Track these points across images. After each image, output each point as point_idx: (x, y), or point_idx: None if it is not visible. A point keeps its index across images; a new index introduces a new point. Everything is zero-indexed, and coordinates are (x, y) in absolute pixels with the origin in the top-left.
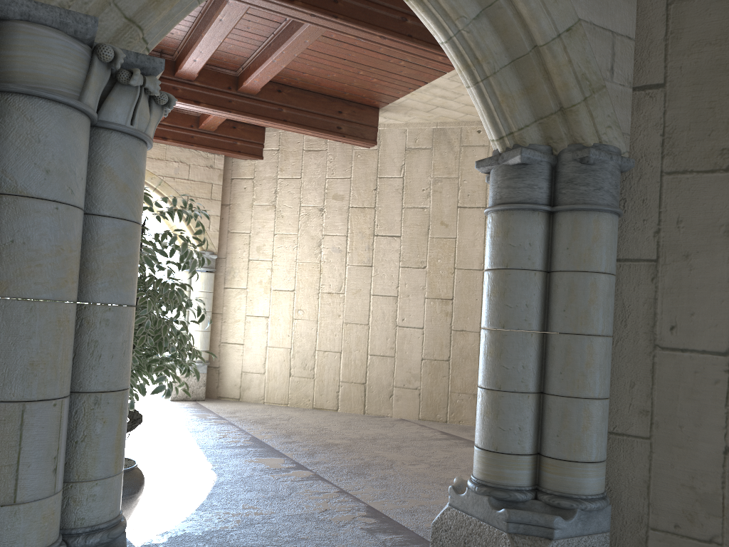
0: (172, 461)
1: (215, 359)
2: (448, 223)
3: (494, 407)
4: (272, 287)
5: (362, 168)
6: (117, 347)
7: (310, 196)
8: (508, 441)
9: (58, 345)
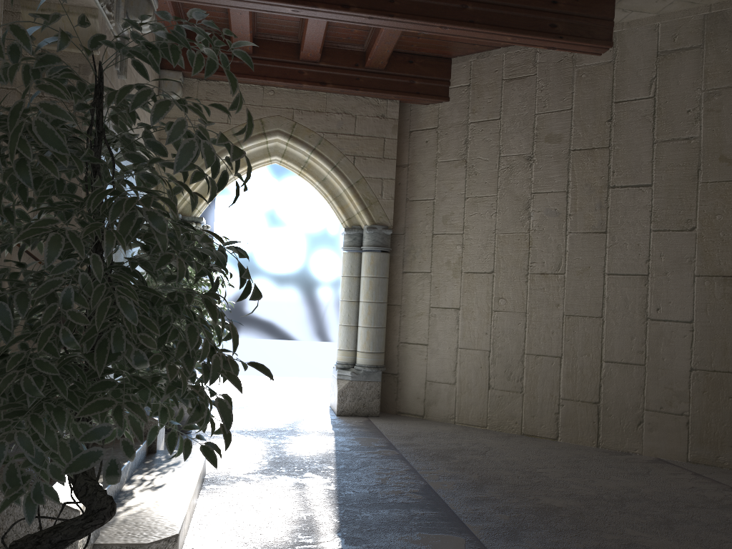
0: (284, 531)
1: (393, 363)
2: None
3: None
4: (463, 269)
5: (588, 92)
6: None
7: (512, 142)
8: None
9: None
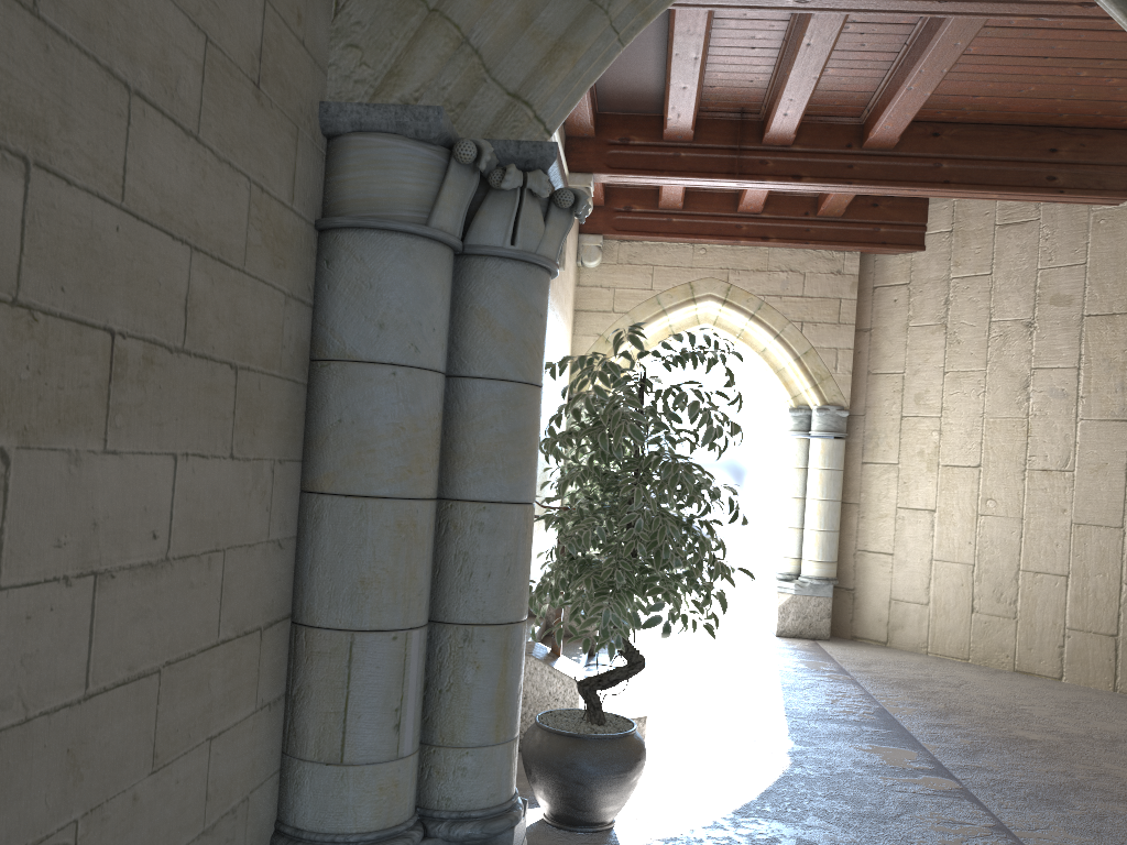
0: (734, 730)
1: (847, 576)
2: None
3: None
4: (940, 461)
5: (1107, 243)
6: (497, 562)
7: (1007, 304)
8: None
9: (398, 558)
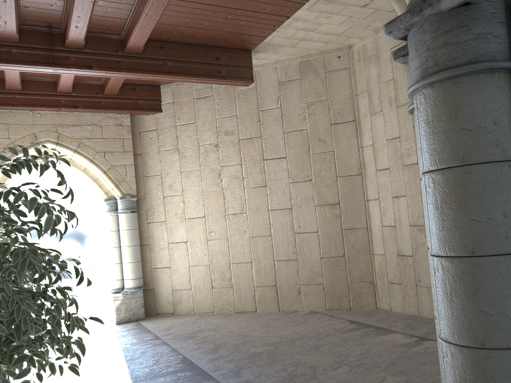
0: None
1: (149, 283)
2: (325, 139)
3: (478, 373)
4: (186, 216)
5: (244, 105)
6: None
7: (205, 136)
8: None
9: None
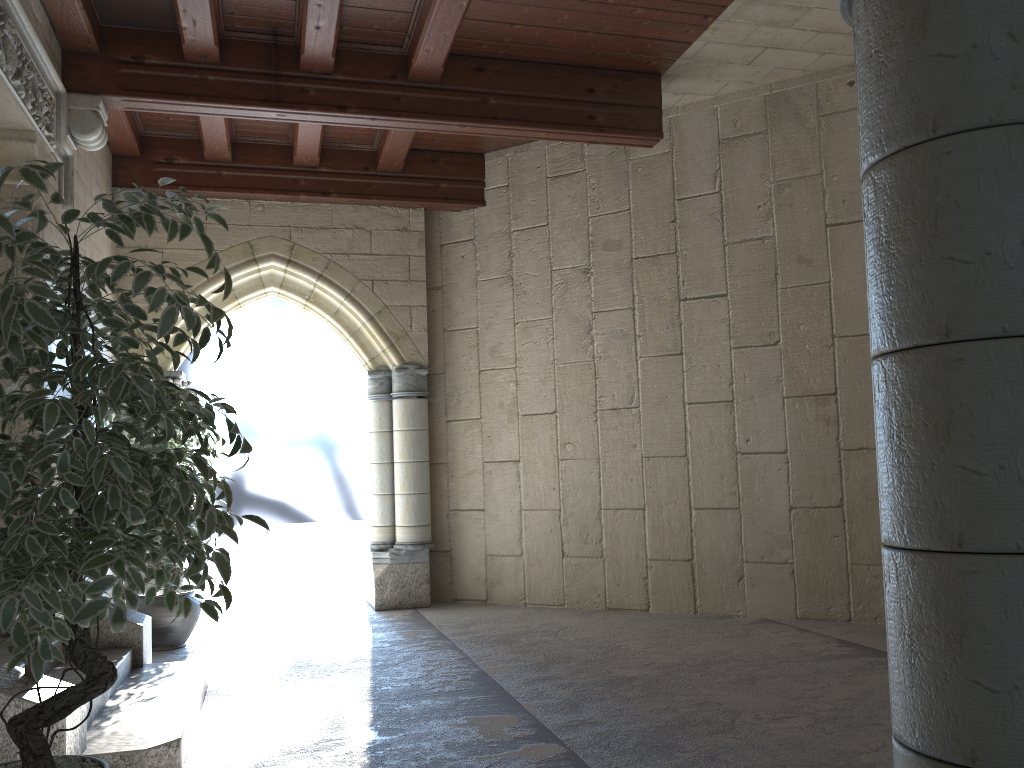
0: (307, 731)
1: (443, 538)
2: (812, 258)
3: (946, 610)
4: (519, 411)
5: (646, 189)
6: None
7: (565, 252)
8: (1016, 730)
9: None
